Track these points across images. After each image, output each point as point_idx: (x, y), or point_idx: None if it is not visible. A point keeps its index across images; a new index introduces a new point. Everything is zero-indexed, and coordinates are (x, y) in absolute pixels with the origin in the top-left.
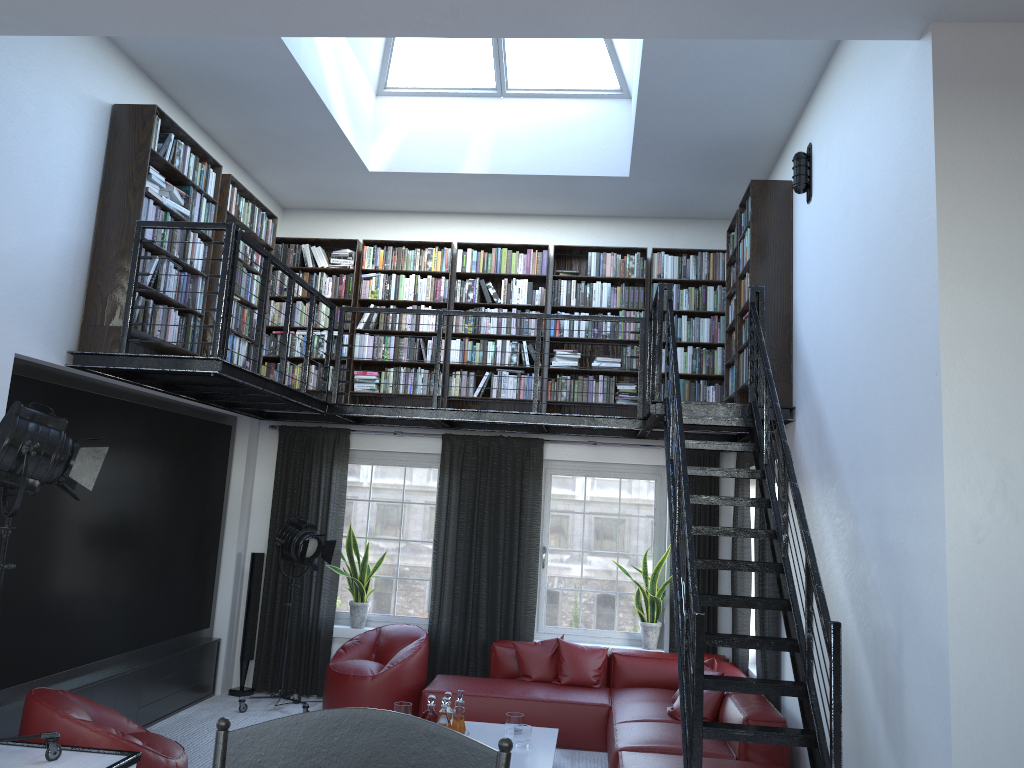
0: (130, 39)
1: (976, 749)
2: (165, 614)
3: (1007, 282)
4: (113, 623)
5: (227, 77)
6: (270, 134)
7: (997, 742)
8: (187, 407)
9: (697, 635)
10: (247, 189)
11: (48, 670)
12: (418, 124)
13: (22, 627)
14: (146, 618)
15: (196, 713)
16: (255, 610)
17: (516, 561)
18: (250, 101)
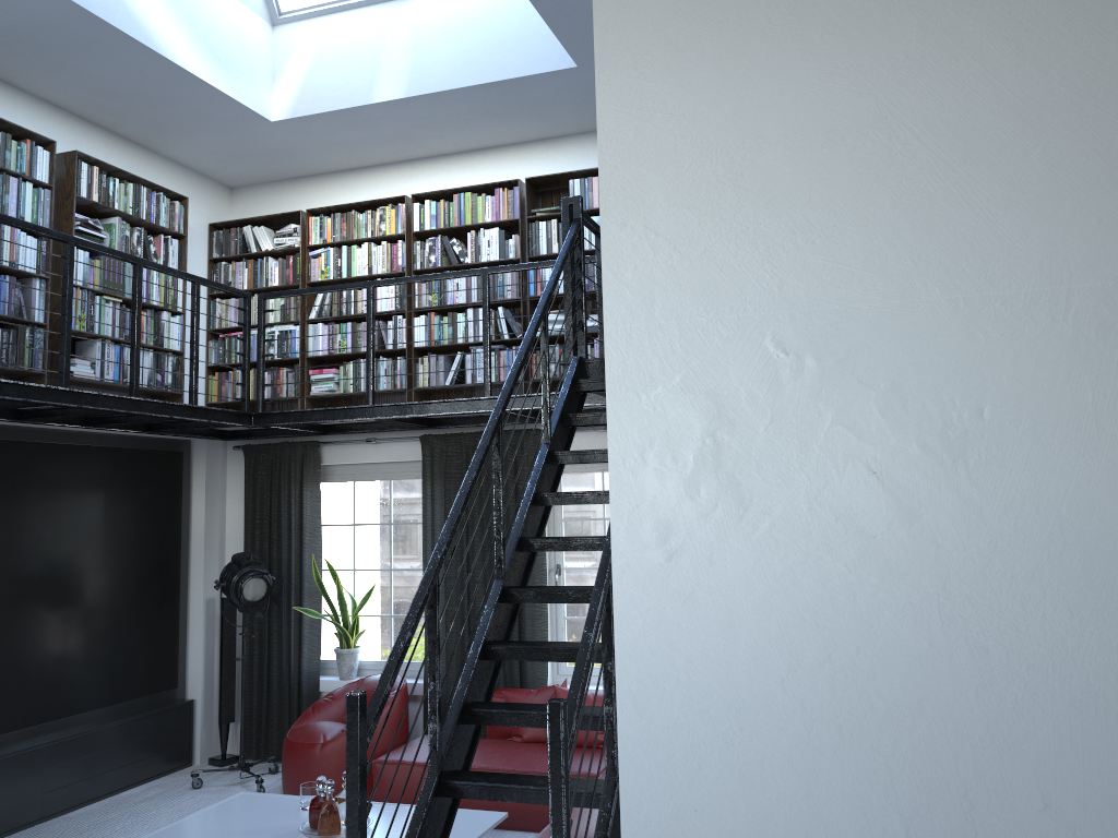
0: None
1: None
2: (88, 680)
3: (718, 53)
4: None
5: None
6: (121, 94)
7: None
8: (89, 436)
9: (349, 729)
10: (116, 166)
11: None
12: (321, 51)
13: None
14: (51, 687)
15: (143, 792)
16: (230, 664)
17: None
18: (56, 53)
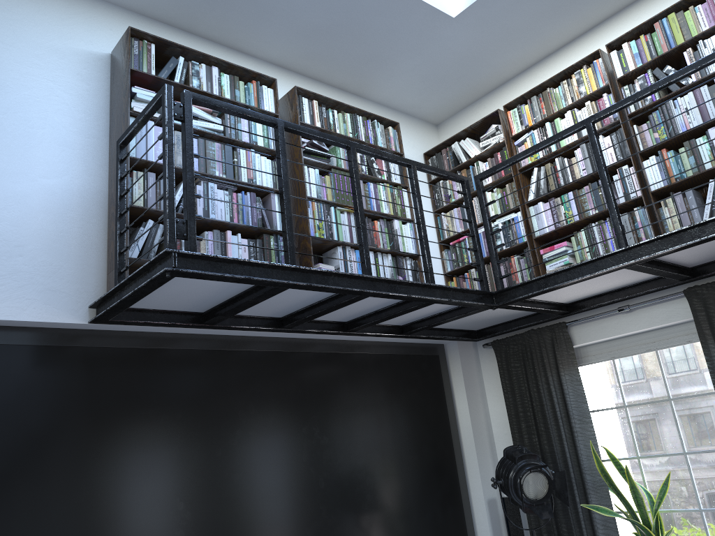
0: None
1: None
2: None
3: None
4: None
5: None
6: (322, 29)
7: None
8: (351, 344)
9: None
10: (331, 98)
11: None
12: None
13: None
14: None
15: None
16: None
17: None
18: None
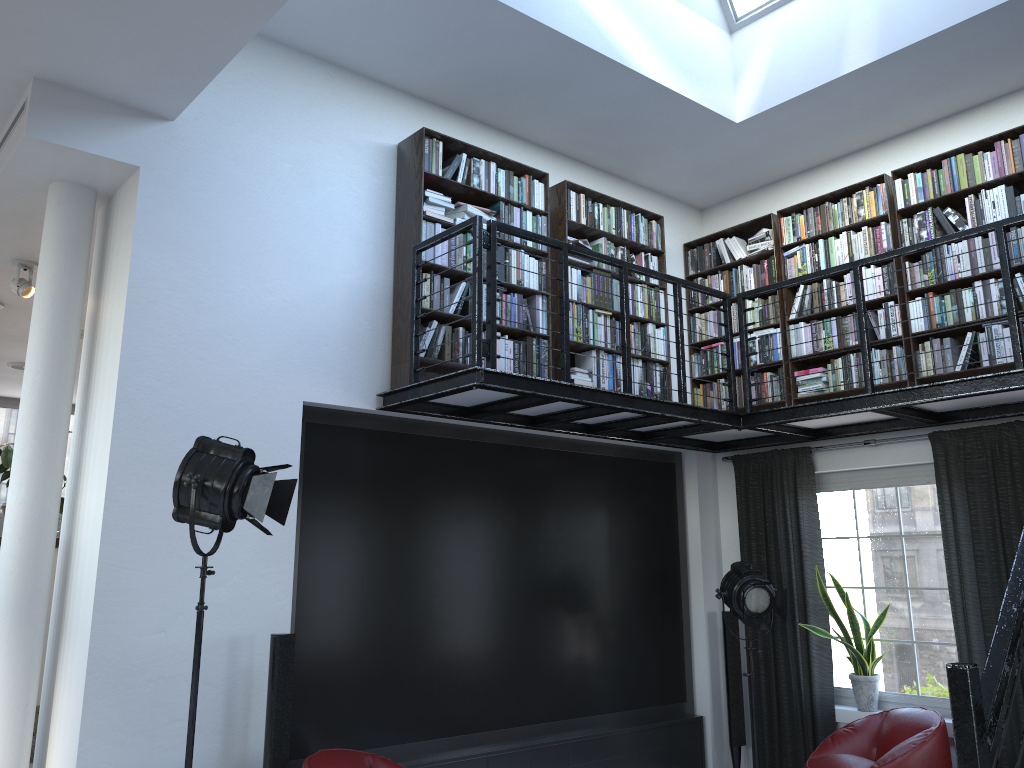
0: (394, 75)
1: None
2: (603, 682)
3: None
4: (517, 688)
5: (498, 73)
6: (599, 123)
7: None
8: (591, 445)
9: (957, 720)
10: (598, 192)
11: (424, 734)
12: (781, 42)
13: (378, 684)
14: (571, 685)
15: None
16: (736, 682)
17: None
18: (543, 91)
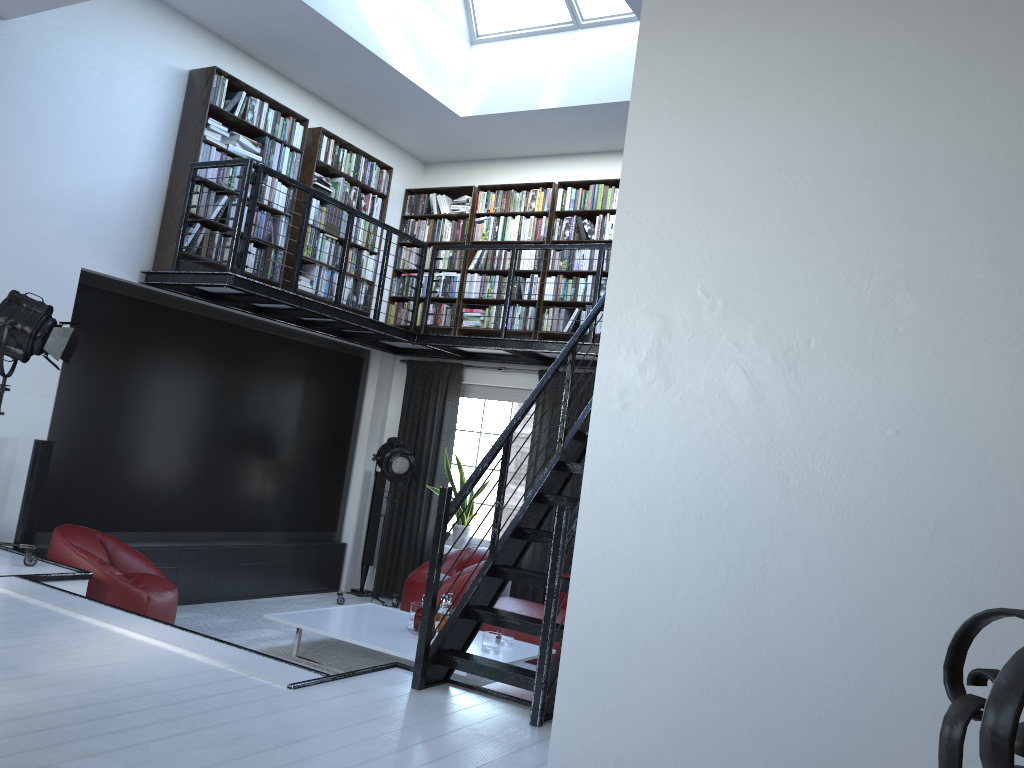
0: (197, 14)
1: (588, 631)
2: (277, 509)
3: (698, 116)
4: (211, 504)
5: (284, 37)
6: (357, 88)
7: (610, 626)
8: (301, 334)
9: (439, 508)
10: (346, 141)
11: (136, 528)
12: (504, 67)
13: (106, 487)
14: (253, 508)
15: (302, 598)
16: (375, 522)
17: None
18: (318, 58)
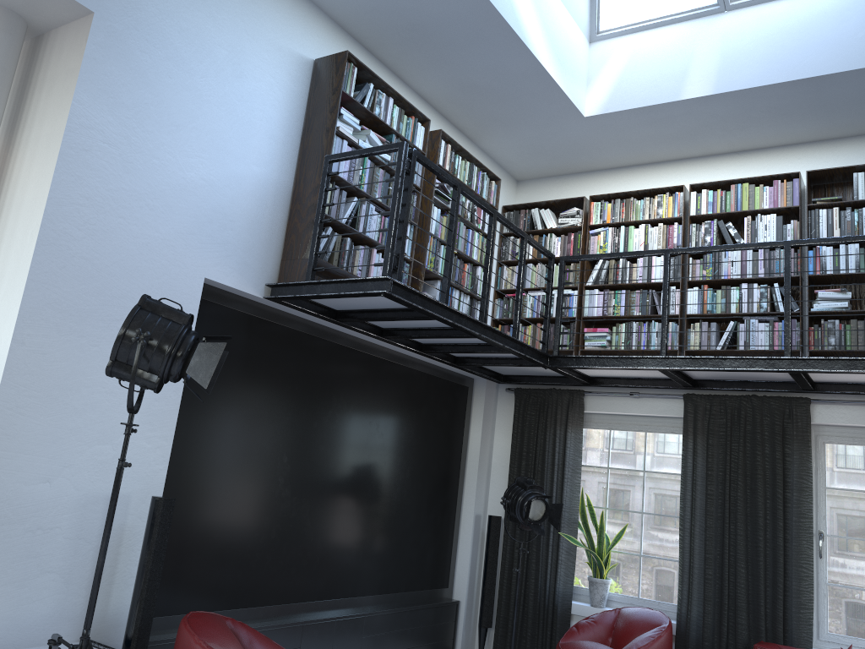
0: None
1: None
2: (393, 566)
3: None
4: (331, 565)
5: (418, 21)
6: (478, 87)
7: None
8: (414, 361)
9: None
10: (462, 146)
11: (254, 601)
12: (633, 60)
13: (223, 552)
14: (371, 566)
15: None
16: (492, 575)
17: (781, 545)
18: (447, 48)
